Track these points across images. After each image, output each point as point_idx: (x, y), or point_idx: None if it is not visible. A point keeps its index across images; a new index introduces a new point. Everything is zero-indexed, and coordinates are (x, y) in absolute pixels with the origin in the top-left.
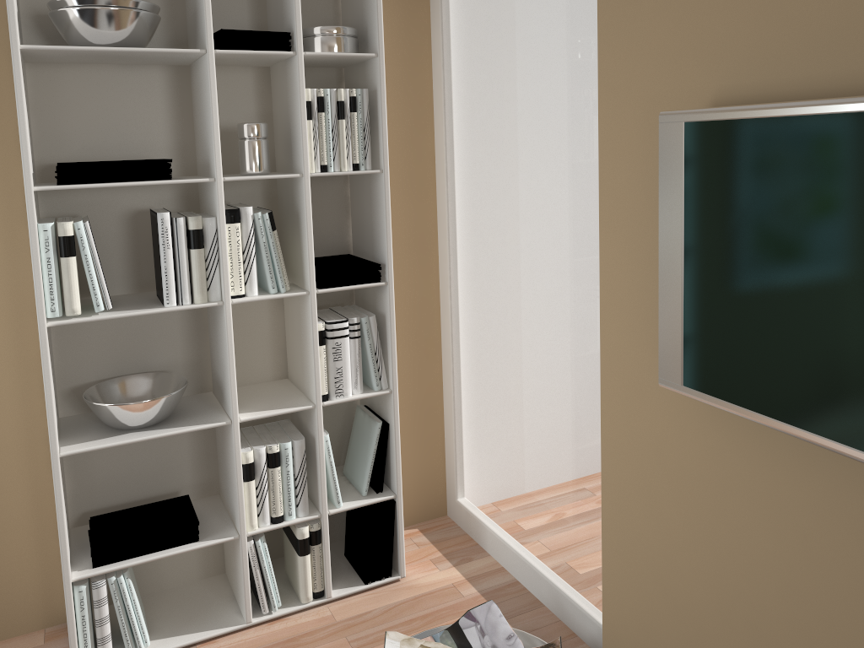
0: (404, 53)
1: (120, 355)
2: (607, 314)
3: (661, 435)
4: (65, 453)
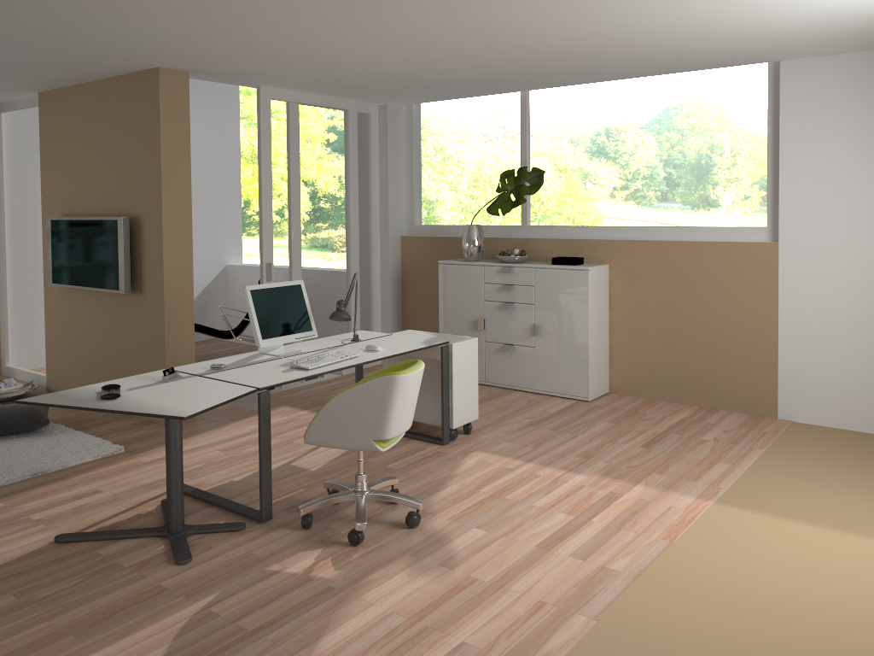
0: None
1: None
2: (45, 273)
3: (56, 303)
4: None
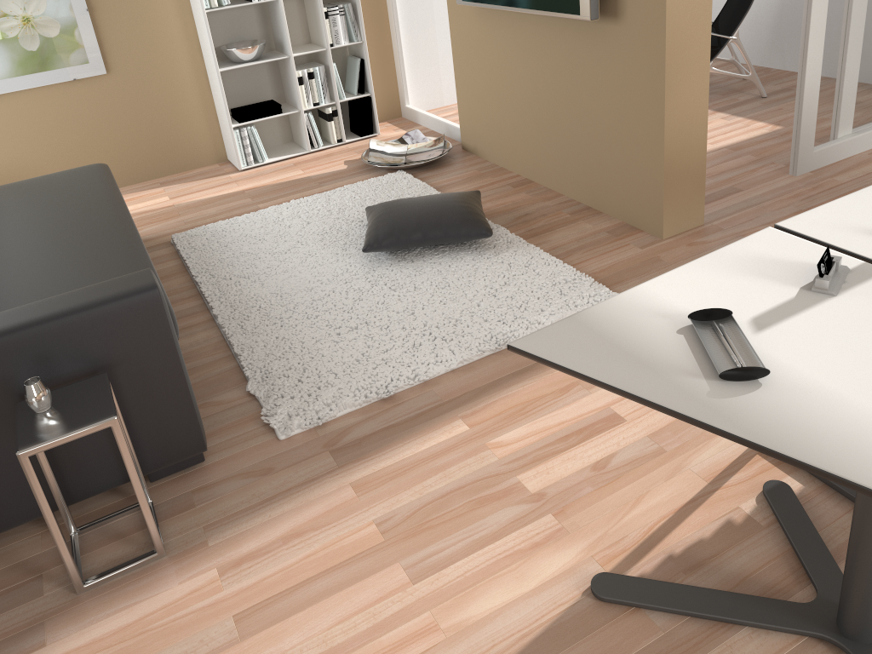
0: None
1: (230, 33)
2: None
3: (467, 30)
4: (221, 70)
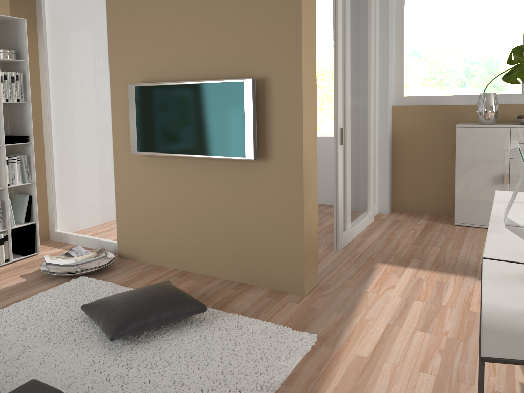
0: (28, 59)
1: None
2: (115, 142)
3: (132, 172)
4: None
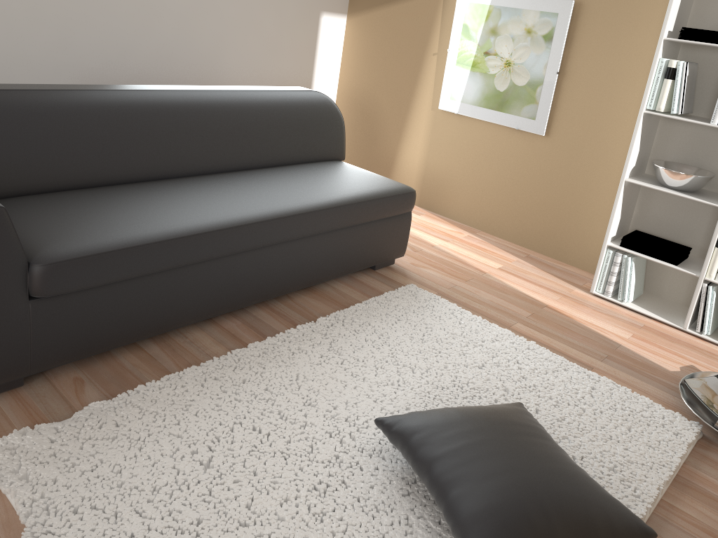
0: None
1: (688, 152)
2: None
3: None
4: (627, 180)
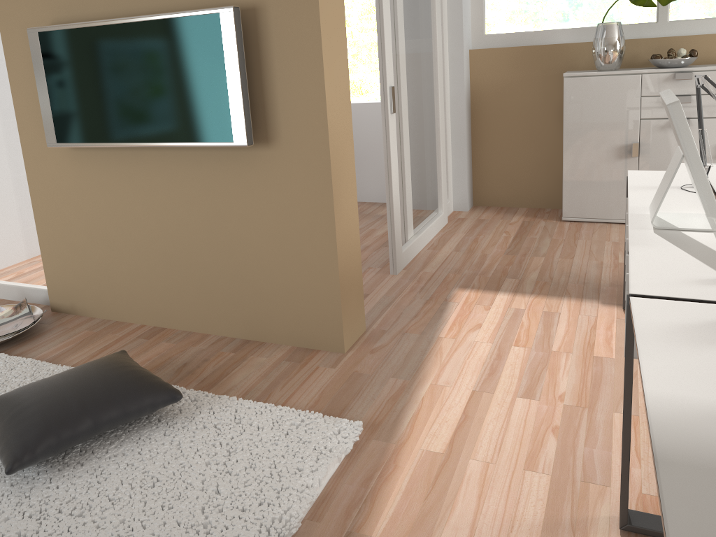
0: None
1: None
2: (22, 129)
3: (56, 176)
4: None
